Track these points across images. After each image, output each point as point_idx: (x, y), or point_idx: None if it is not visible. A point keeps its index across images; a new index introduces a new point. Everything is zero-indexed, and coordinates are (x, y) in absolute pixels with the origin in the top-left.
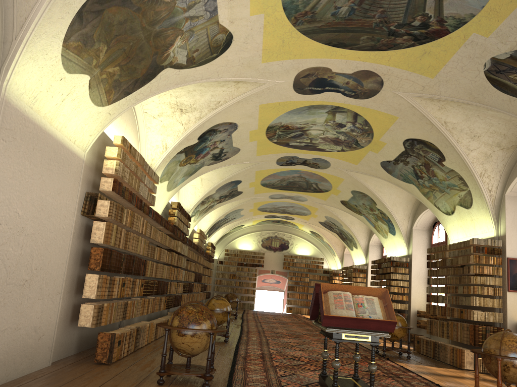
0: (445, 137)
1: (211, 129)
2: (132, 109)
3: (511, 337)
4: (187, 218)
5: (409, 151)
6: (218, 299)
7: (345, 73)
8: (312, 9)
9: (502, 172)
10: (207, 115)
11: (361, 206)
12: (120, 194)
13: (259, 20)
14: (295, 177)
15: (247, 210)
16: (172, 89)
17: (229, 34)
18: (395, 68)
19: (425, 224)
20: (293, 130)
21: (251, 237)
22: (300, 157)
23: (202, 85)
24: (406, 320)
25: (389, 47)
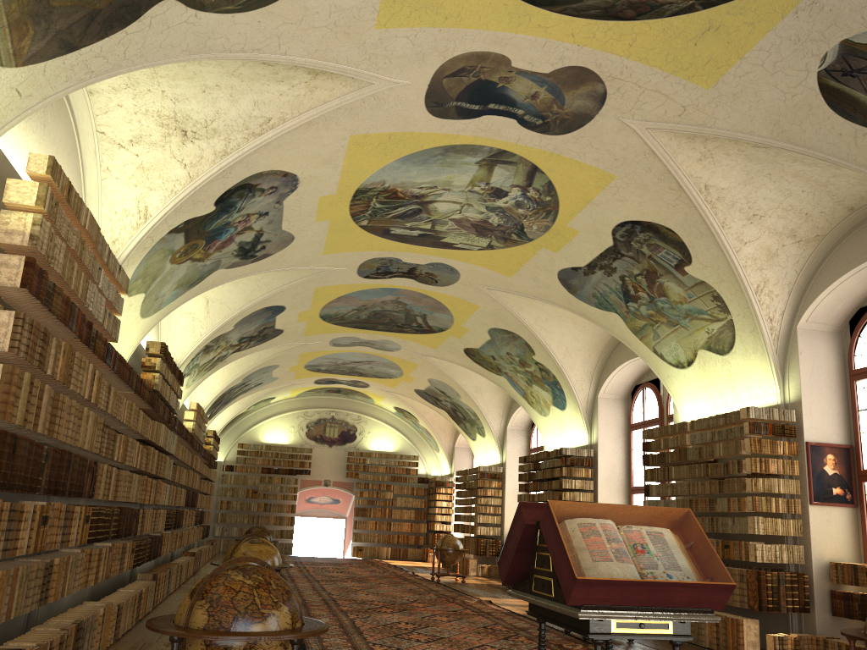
0: (700, 216)
1: (246, 183)
2: (69, 119)
3: None
4: (177, 378)
5: (621, 247)
6: (255, 541)
7: (536, 72)
8: None
9: (792, 286)
10: (242, 148)
11: (504, 359)
12: (42, 299)
13: None
14: (387, 302)
15: (285, 369)
16: (167, 80)
17: None
18: (639, 65)
19: (619, 389)
20: (403, 201)
21: (288, 420)
22: (404, 262)
23: (237, 74)
24: None
25: (639, 11)
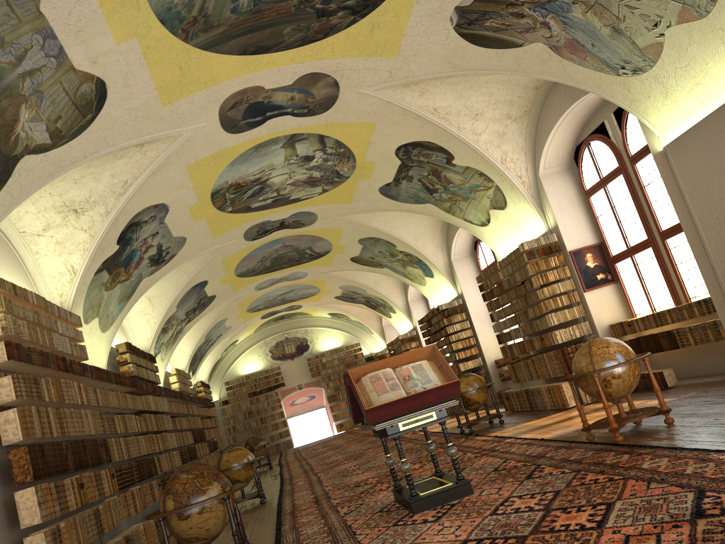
0: (442, 128)
1: (131, 223)
2: None
3: (600, 343)
4: (149, 359)
5: (407, 162)
6: (231, 450)
7: (284, 86)
8: (202, 12)
9: (525, 149)
10: (117, 205)
11: (379, 256)
12: (24, 360)
13: (134, 48)
14: (278, 248)
15: (233, 318)
16: (49, 186)
17: (99, 80)
18: (345, 59)
19: (464, 249)
20: (248, 187)
21: (254, 352)
22: (273, 220)
23: (91, 165)
24: (486, 378)
25: (325, 33)
